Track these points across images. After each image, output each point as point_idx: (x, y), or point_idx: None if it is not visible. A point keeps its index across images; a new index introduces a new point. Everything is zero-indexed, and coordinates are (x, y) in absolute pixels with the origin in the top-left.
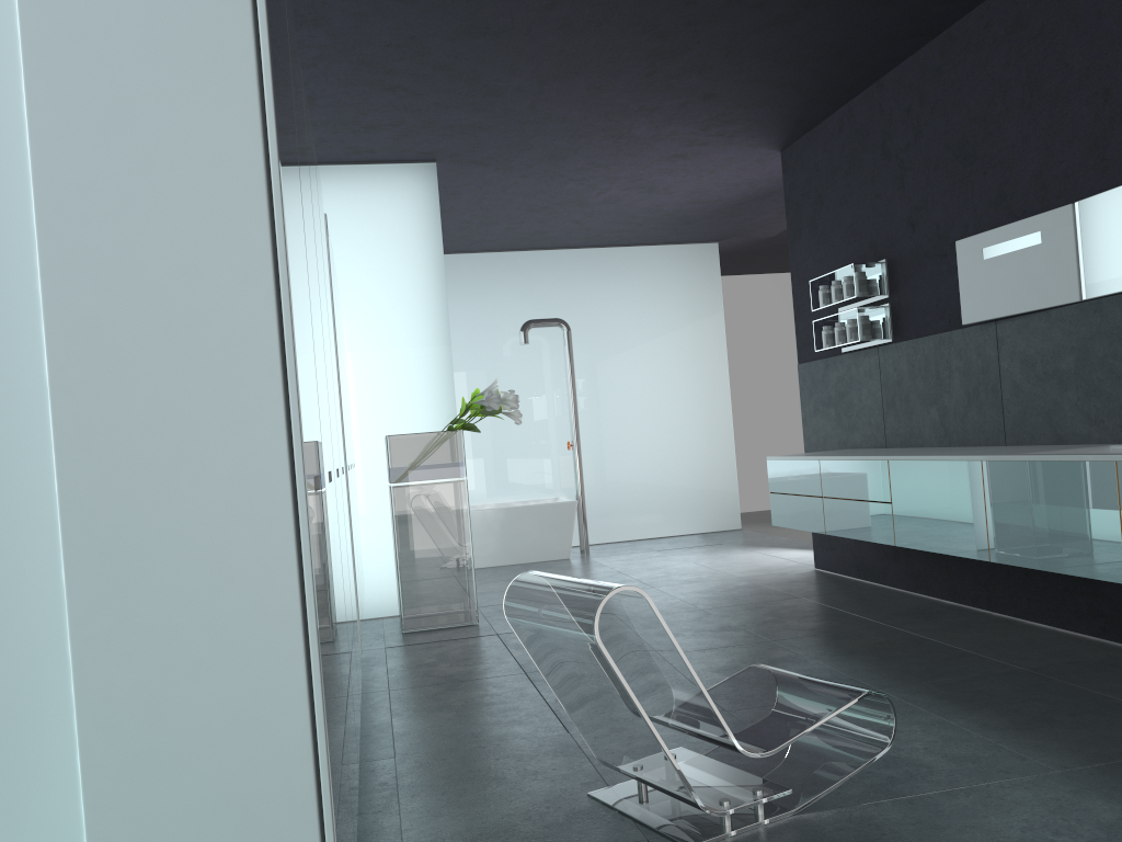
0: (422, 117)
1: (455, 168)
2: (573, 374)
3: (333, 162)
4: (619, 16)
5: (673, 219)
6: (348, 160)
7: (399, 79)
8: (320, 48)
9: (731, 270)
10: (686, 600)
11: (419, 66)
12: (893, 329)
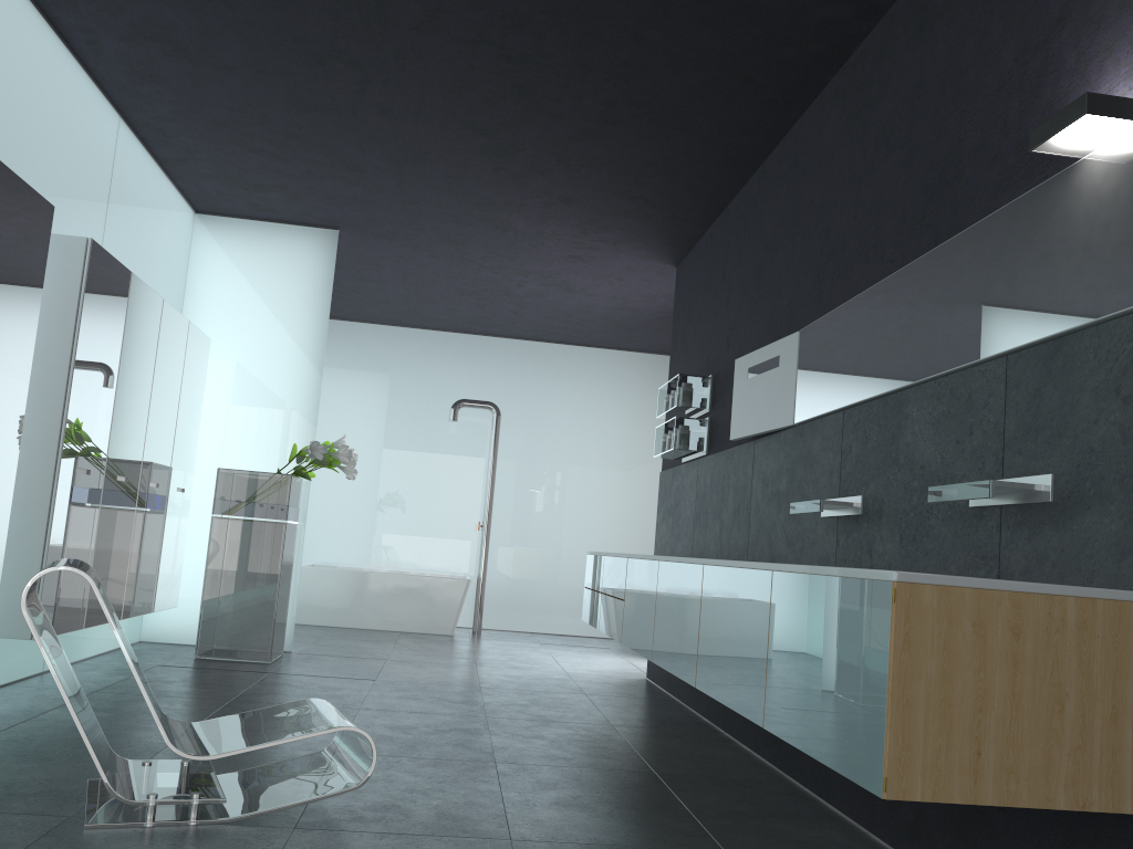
0: (302, 183)
1: (362, 238)
2: (495, 457)
3: (243, 216)
4: (432, 109)
5: (611, 324)
6: (256, 216)
7: (260, 143)
8: (171, 104)
9: None
10: (482, 678)
11: (271, 133)
12: (709, 442)
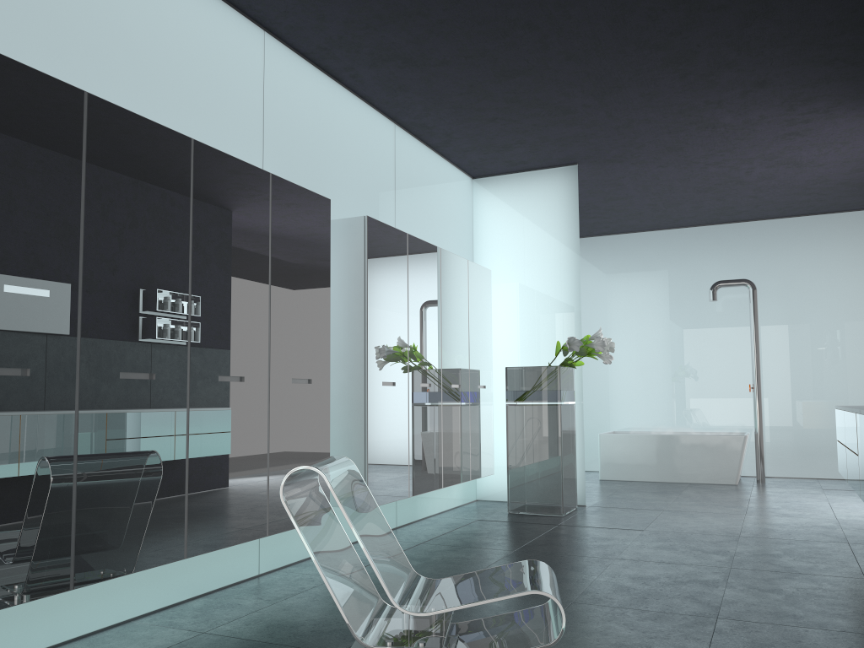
0: (534, 135)
1: (598, 166)
2: (756, 326)
3: (505, 173)
4: (606, 42)
5: (853, 187)
6: (514, 170)
7: (491, 113)
8: (421, 103)
9: None
10: (745, 527)
11: (495, 103)
12: None
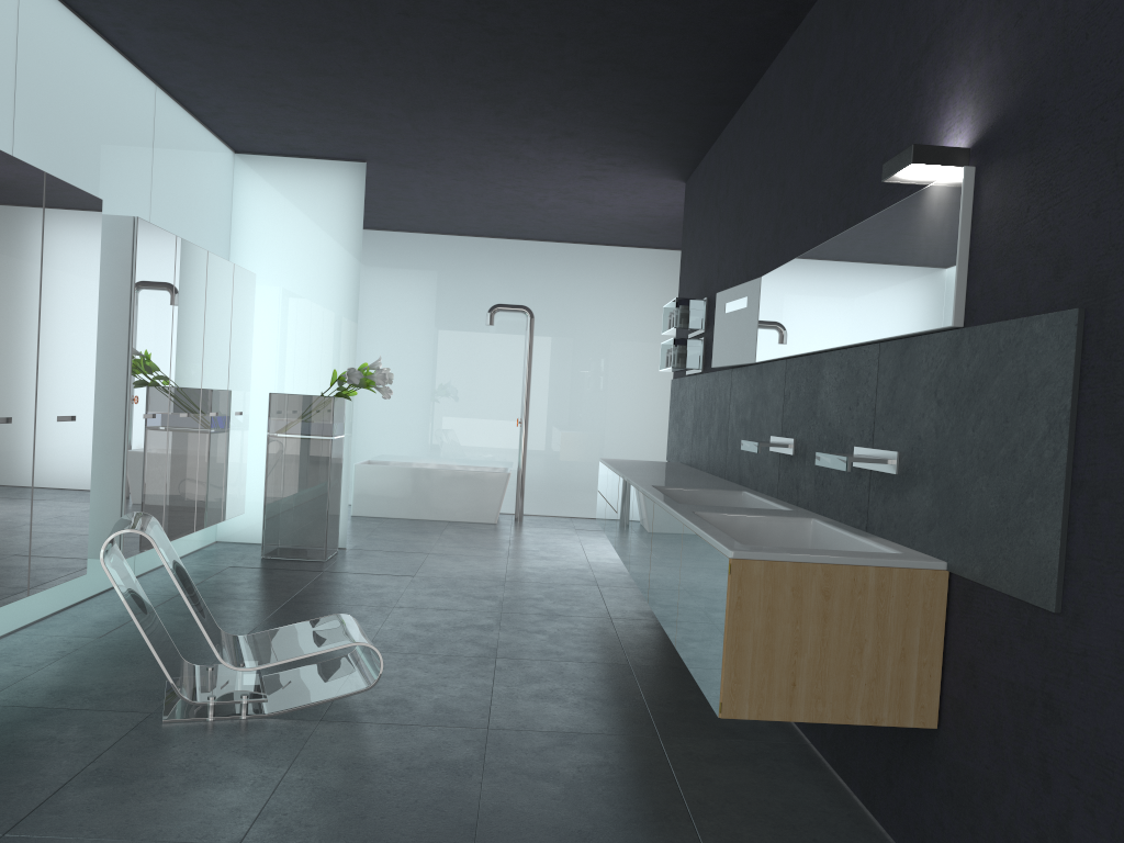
0: (326, 128)
1: (388, 168)
2: (530, 358)
3: (278, 154)
4: (431, 71)
5: (635, 228)
6: (290, 154)
7: (282, 100)
8: (199, 74)
9: None
10: (509, 571)
11: (291, 92)
12: (704, 361)
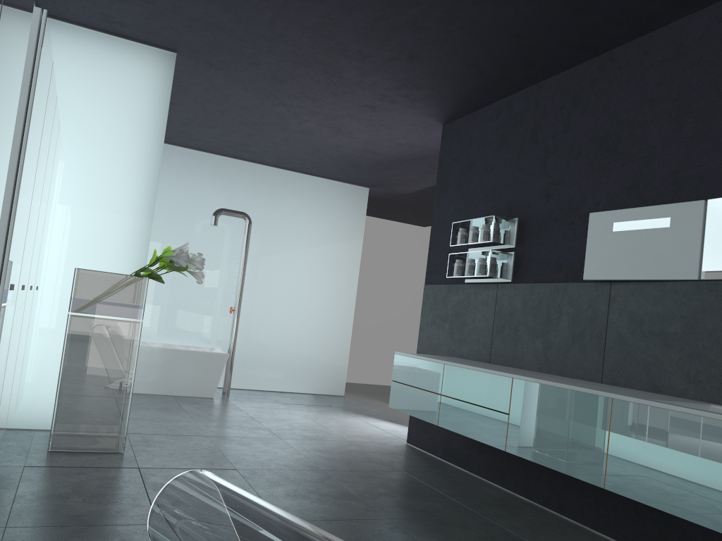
0: (174, 1)
1: (191, 64)
2: (246, 256)
3: (85, 25)
4: None
5: (345, 161)
6: (99, 27)
7: None
8: None
9: (369, 211)
10: (309, 457)
11: None
12: (514, 272)
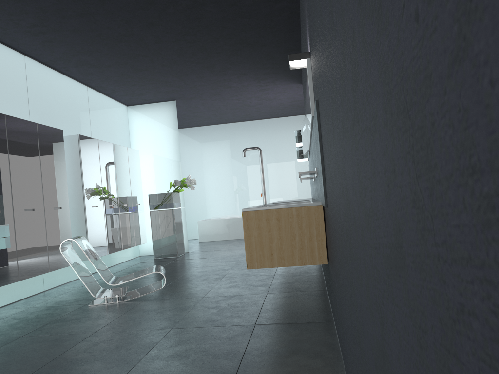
0: (154, 90)
1: (185, 101)
2: (262, 167)
3: (142, 103)
4: (178, 61)
5: (295, 106)
6: (147, 102)
7: (132, 82)
8: (99, 79)
9: None
10: None
11: (134, 79)
12: (309, 154)
